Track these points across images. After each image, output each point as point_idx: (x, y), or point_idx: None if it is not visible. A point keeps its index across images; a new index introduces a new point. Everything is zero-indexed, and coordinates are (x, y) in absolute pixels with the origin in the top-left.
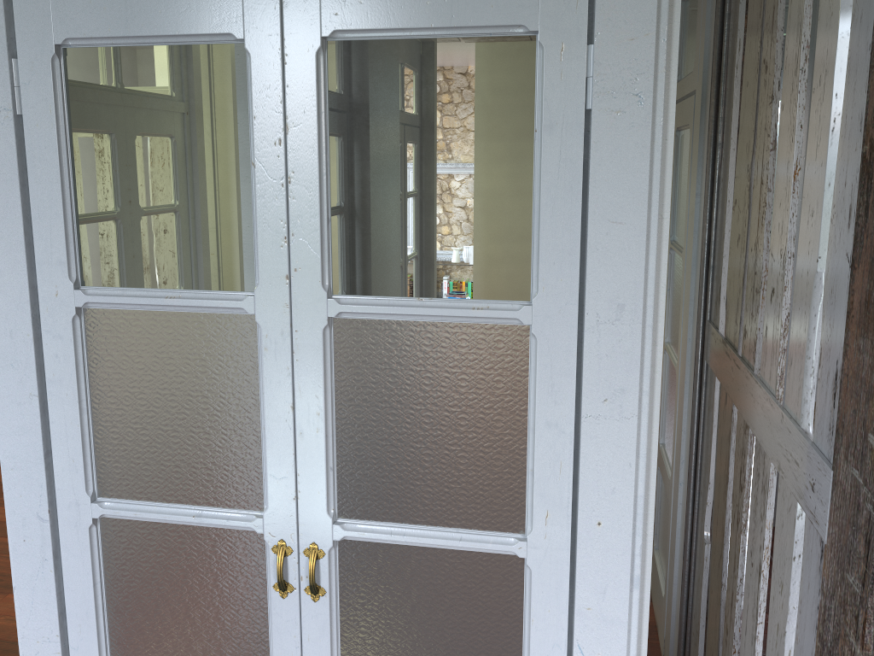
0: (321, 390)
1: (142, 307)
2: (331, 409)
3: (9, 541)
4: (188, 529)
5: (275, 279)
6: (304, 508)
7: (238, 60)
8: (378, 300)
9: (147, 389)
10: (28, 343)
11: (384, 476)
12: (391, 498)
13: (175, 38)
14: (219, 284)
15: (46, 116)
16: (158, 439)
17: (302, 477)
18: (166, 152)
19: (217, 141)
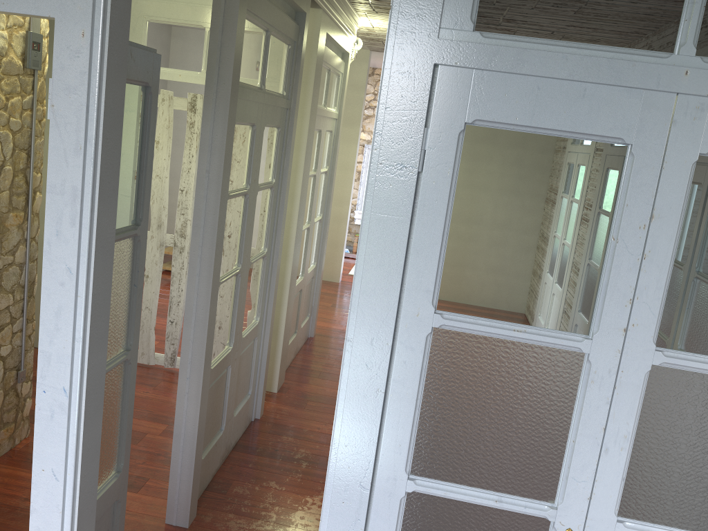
0: (632, 419)
1: (488, 334)
2: (633, 433)
3: (325, 501)
4: (484, 509)
5: (613, 330)
6: (595, 507)
7: (618, 157)
8: (695, 356)
9: (475, 397)
10: (386, 350)
11: (665, 489)
12: (667, 507)
13: (569, 133)
14: (559, 325)
15: (443, 176)
16: (475, 437)
17: (599, 482)
18: (537, 218)
19: (584, 216)
